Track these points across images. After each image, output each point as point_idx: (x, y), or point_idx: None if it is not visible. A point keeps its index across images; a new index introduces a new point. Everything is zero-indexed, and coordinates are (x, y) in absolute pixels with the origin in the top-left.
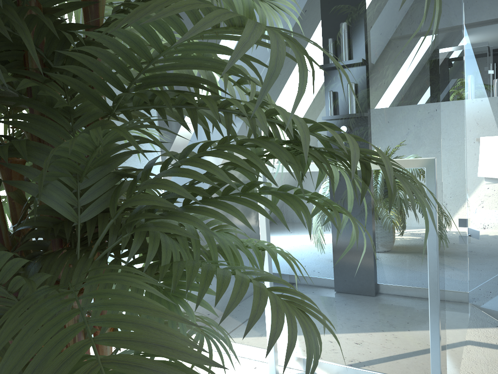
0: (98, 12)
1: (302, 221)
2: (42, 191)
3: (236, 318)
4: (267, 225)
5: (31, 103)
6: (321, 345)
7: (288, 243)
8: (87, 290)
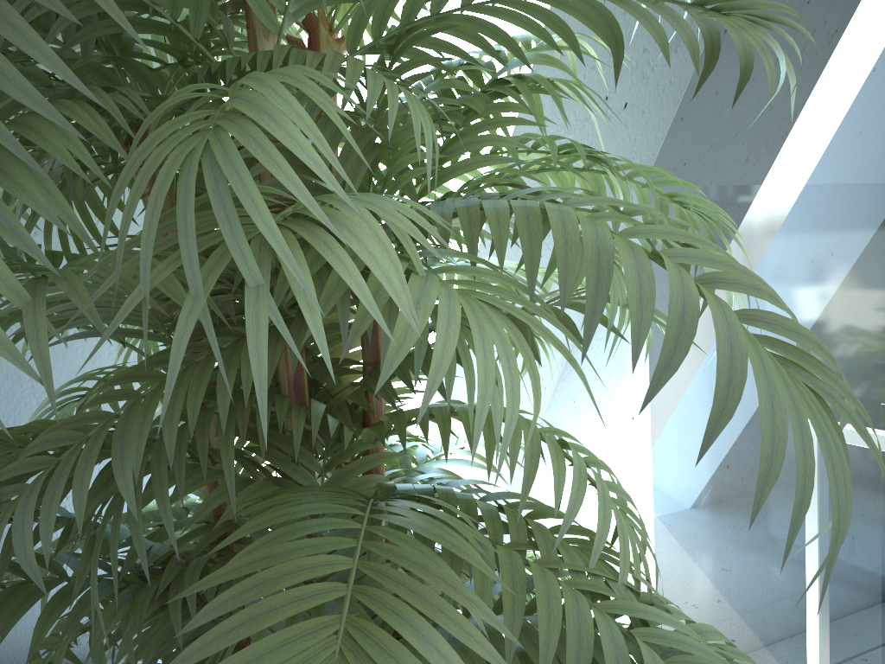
0: (377, 341)
1: None
2: None
3: None
4: (822, 540)
5: (269, 496)
6: None
7: (874, 579)
8: None
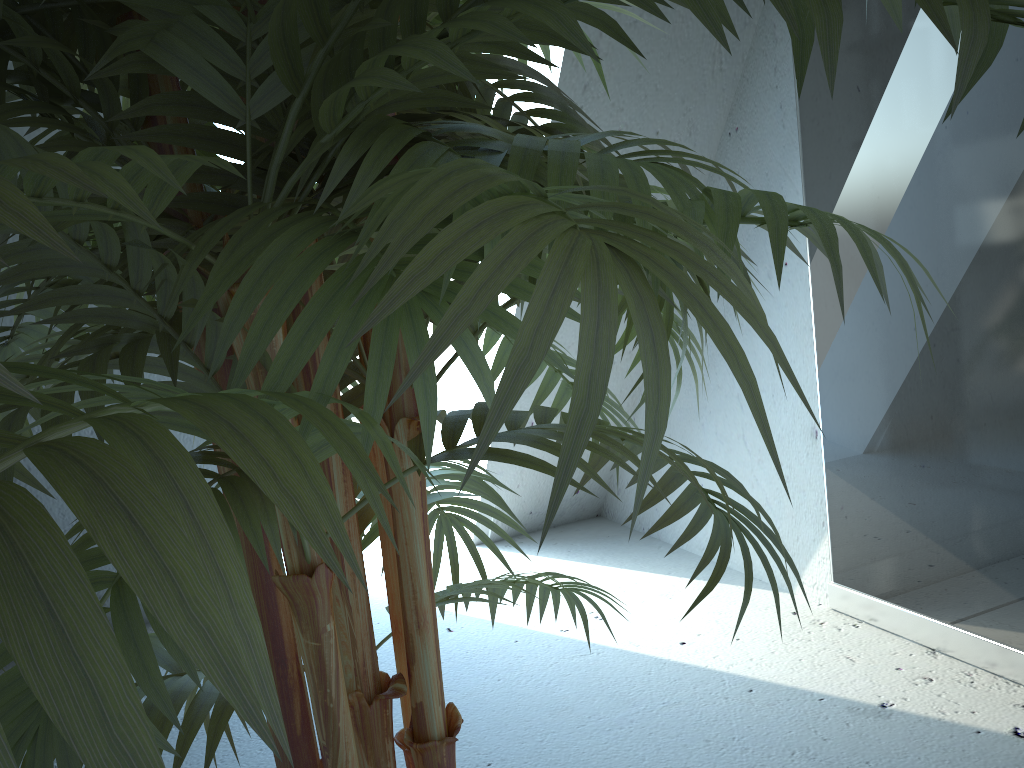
0: None
1: (786, 14)
2: (156, 37)
3: (979, 573)
4: None
5: None
6: (661, 375)
7: None
8: (221, 261)
